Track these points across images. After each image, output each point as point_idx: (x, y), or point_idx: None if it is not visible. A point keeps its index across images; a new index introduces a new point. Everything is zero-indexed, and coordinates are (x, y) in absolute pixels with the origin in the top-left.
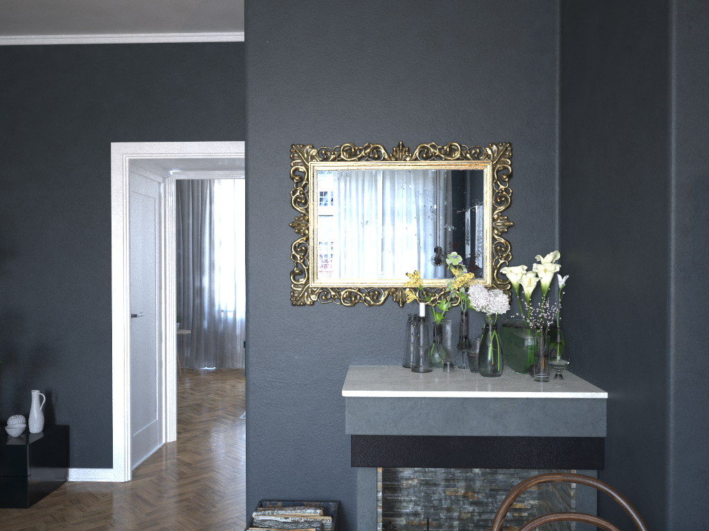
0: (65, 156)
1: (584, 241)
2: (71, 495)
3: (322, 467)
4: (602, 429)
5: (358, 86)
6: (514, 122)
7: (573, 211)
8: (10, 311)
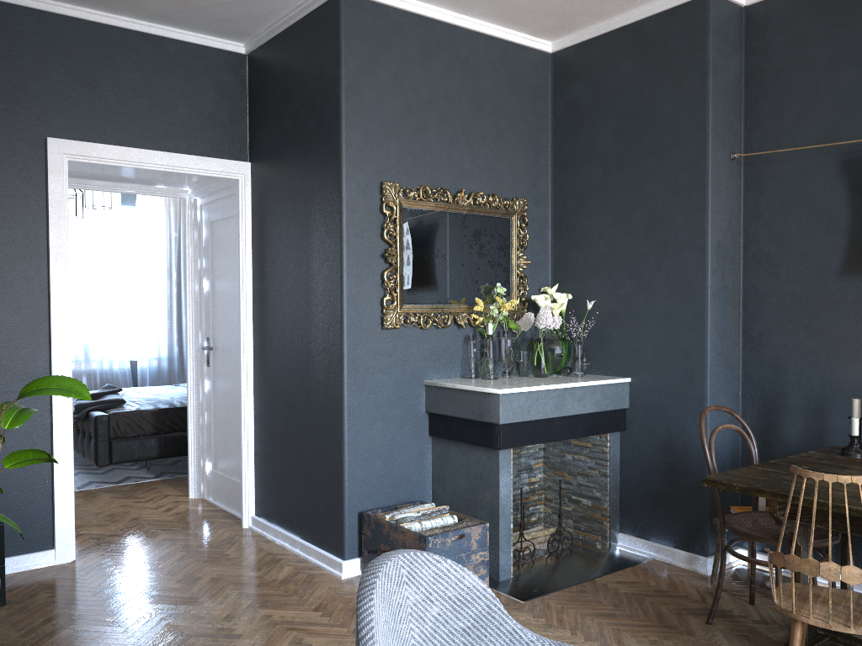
0: None
1: (593, 277)
2: (32, 585)
3: (405, 473)
4: (627, 402)
5: (428, 136)
6: (526, 183)
7: (575, 255)
8: None
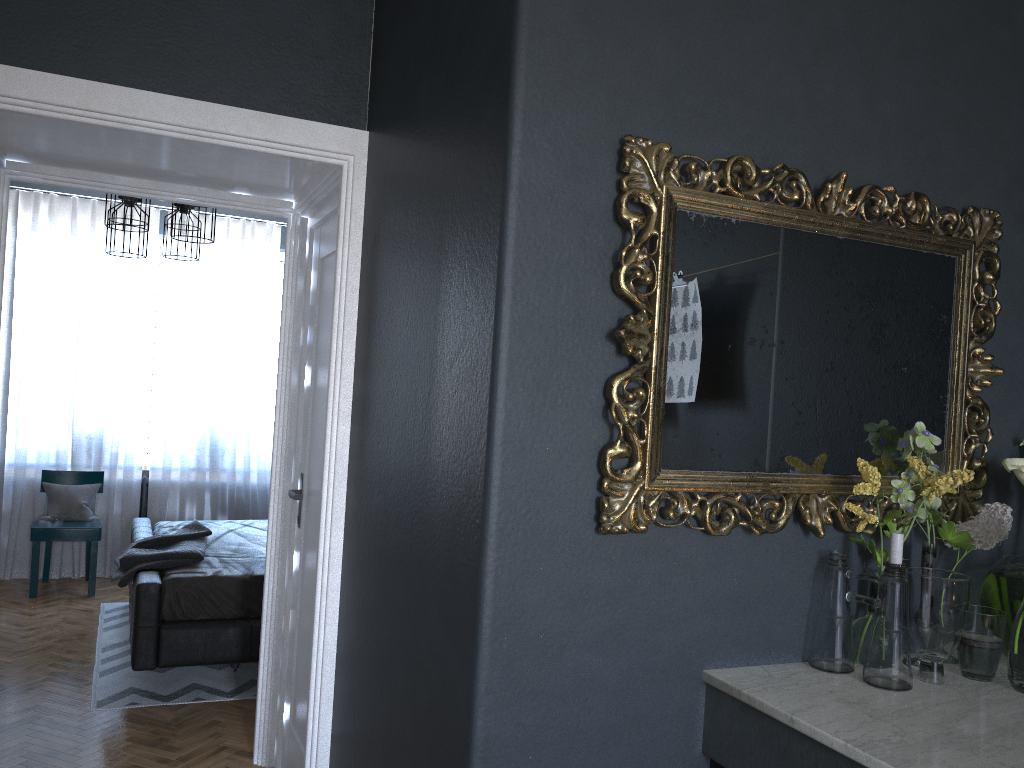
0: None
1: None
2: None
3: None
4: None
5: (759, 32)
6: (999, 174)
7: None
8: None
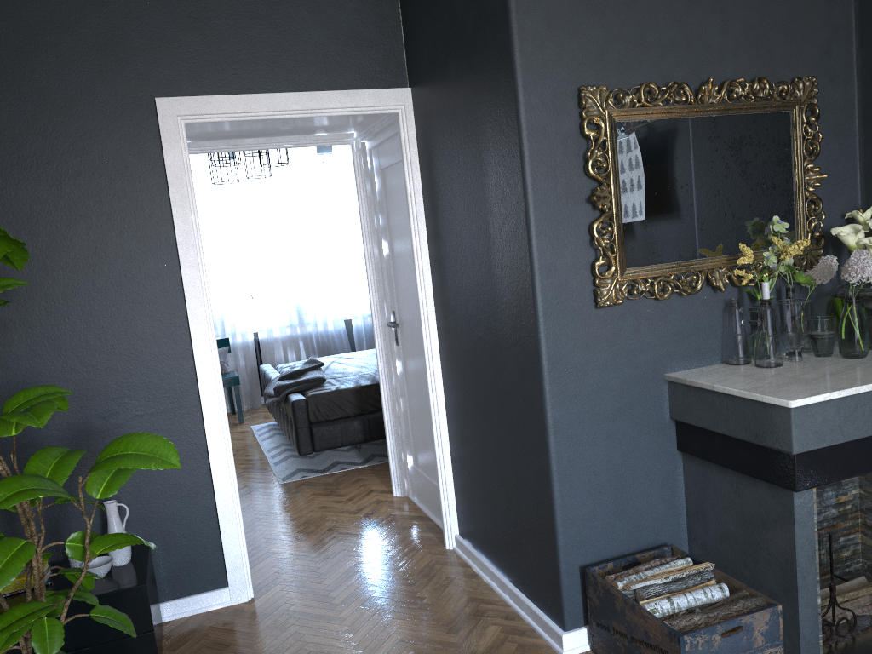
0: (74, 124)
1: None
2: (198, 640)
3: (644, 507)
4: None
5: (649, 4)
6: (814, 51)
7: None
8: (15, 387)
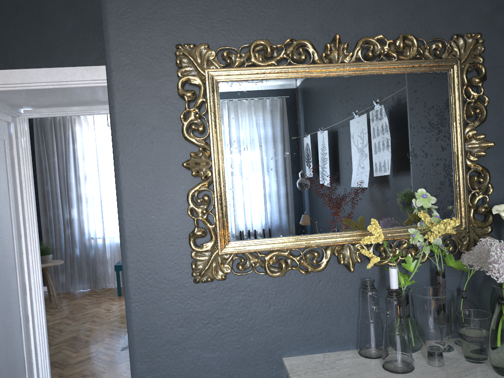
0: None
1: None
2: None
3: None
4: None
5: None
6: (481, 6)
7: None
8: None
